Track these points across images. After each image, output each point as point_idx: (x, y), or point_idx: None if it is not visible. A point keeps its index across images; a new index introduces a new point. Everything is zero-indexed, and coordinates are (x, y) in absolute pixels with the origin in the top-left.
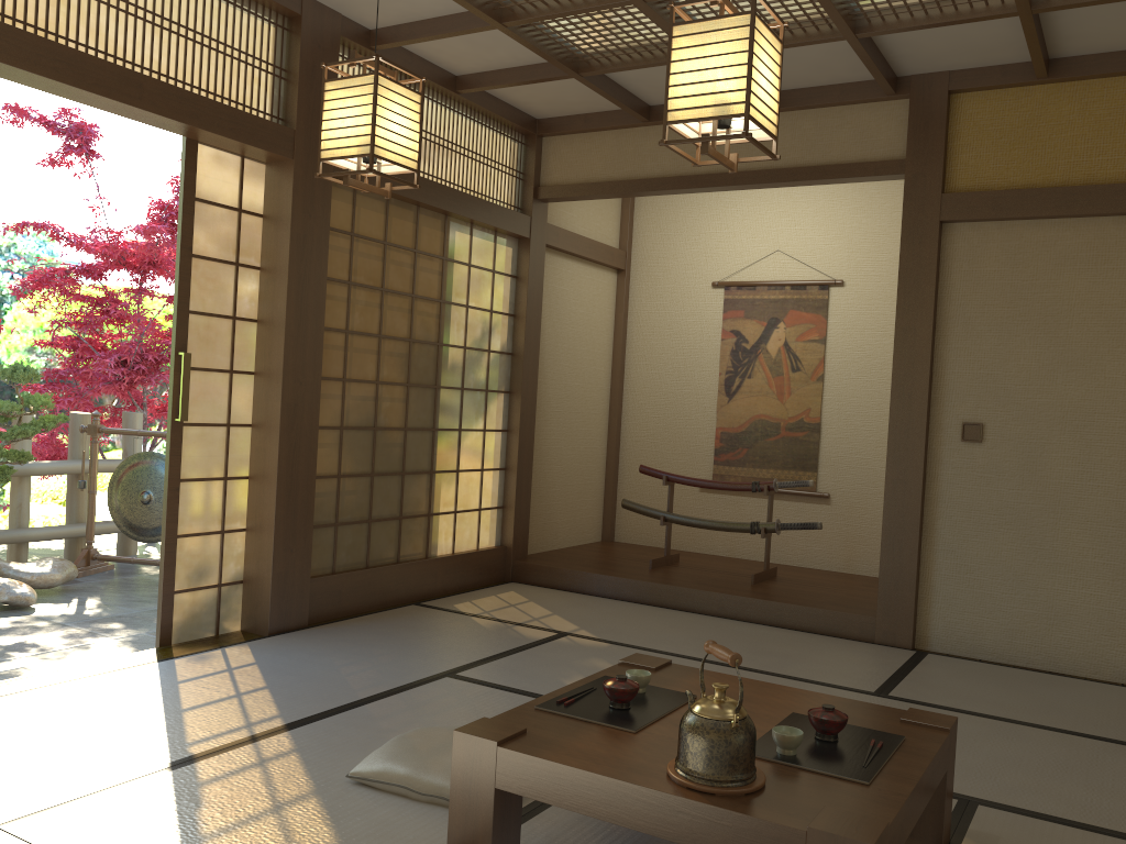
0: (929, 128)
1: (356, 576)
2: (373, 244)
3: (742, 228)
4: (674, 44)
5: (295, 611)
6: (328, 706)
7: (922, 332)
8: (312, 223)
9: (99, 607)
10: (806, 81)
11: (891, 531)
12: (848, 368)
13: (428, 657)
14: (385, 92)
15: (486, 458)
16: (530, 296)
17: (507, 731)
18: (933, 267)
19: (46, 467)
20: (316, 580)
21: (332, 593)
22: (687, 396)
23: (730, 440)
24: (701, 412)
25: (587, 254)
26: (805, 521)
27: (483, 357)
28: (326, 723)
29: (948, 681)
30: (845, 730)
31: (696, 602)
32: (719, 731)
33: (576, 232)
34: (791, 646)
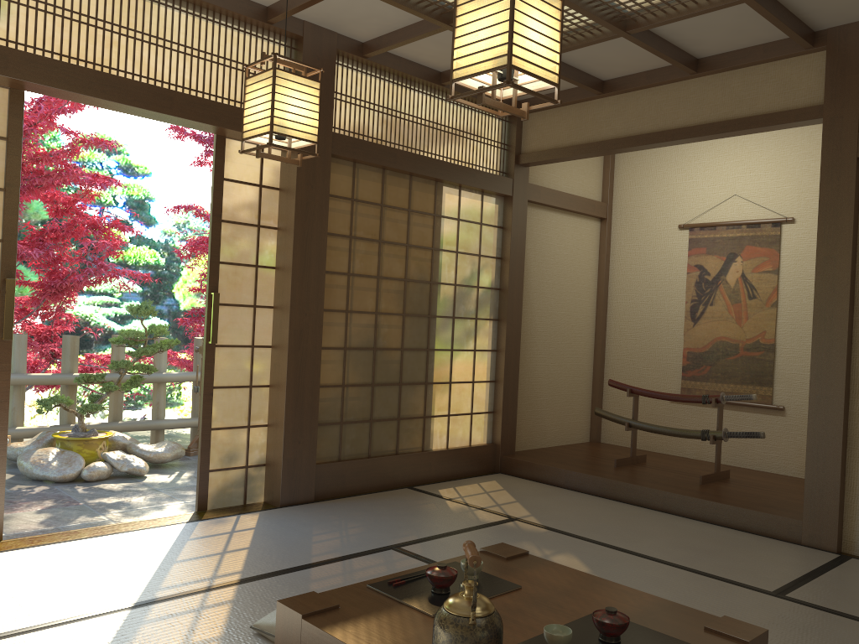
0: (845, 74)
1: (358, 463)
2: (371, 206)
3: (704, 177)
4: (458, 12)
5: (302, 489)
6: (282, 566)
7: (841, 260)
8: (314, 192)
9: (189, 478)
10: (730, 45)
11: (815, 442)
12: (799, 295)
13: (388, 532)
14: (283, 82)
15: (477, 373)
16: (513, 242)
17: (319, 605)
18: (851, 200)
19: (175, 376)
20: (322, 466)
21: (337, 476)
22: (659, 321)
23: (695, 358)
24: (670, 335)
25: (568, 206)
26: (762, 430)
27: (472, 292)
28: (270, 581)
29: (857, 587)
30: (636, 632)
31: (644, 498)
32: (457, 626)
33: (559, 189)
34: (714, 542)
